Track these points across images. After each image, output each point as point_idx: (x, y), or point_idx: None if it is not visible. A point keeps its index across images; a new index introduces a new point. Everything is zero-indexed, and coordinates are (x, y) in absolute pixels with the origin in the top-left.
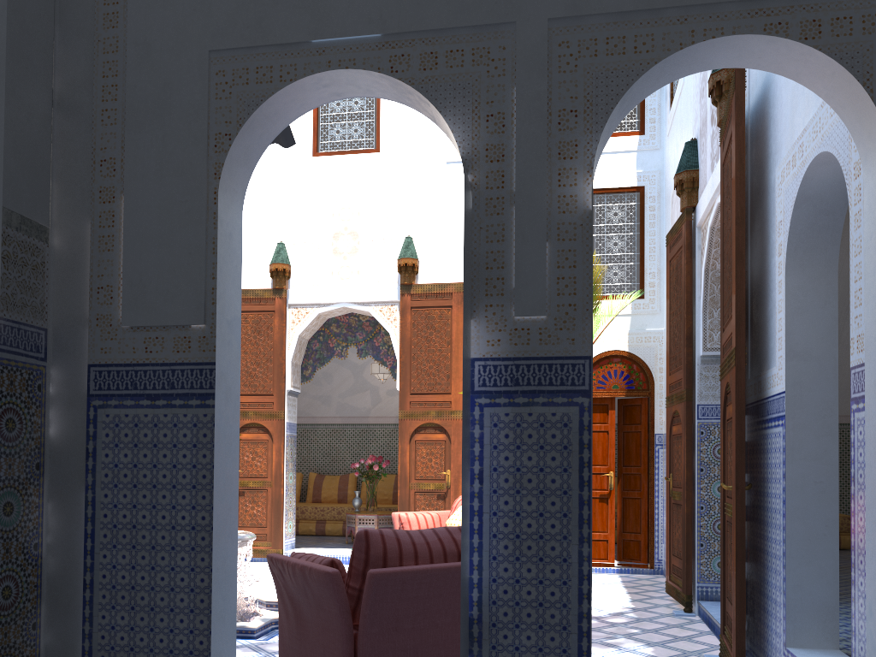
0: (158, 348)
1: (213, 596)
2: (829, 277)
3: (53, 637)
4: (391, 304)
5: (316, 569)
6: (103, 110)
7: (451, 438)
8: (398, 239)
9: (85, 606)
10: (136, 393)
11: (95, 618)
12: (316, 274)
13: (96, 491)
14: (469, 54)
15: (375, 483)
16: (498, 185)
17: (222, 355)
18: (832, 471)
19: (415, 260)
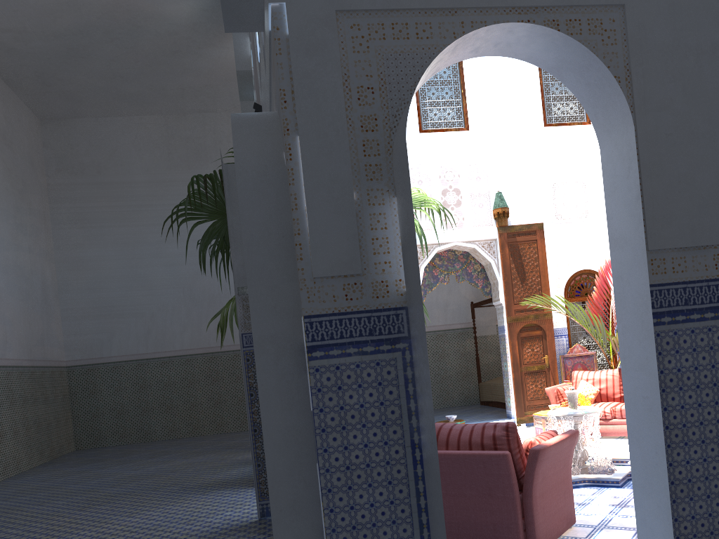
0: None
1: None
2: (628, 135)
3: None
4: None
5: None
6: None
7: None
8: None
9: None
10: None
11: None
12: None
13: None
14: None
15: None
16: None
17: None
18: (654, 384)
19: None
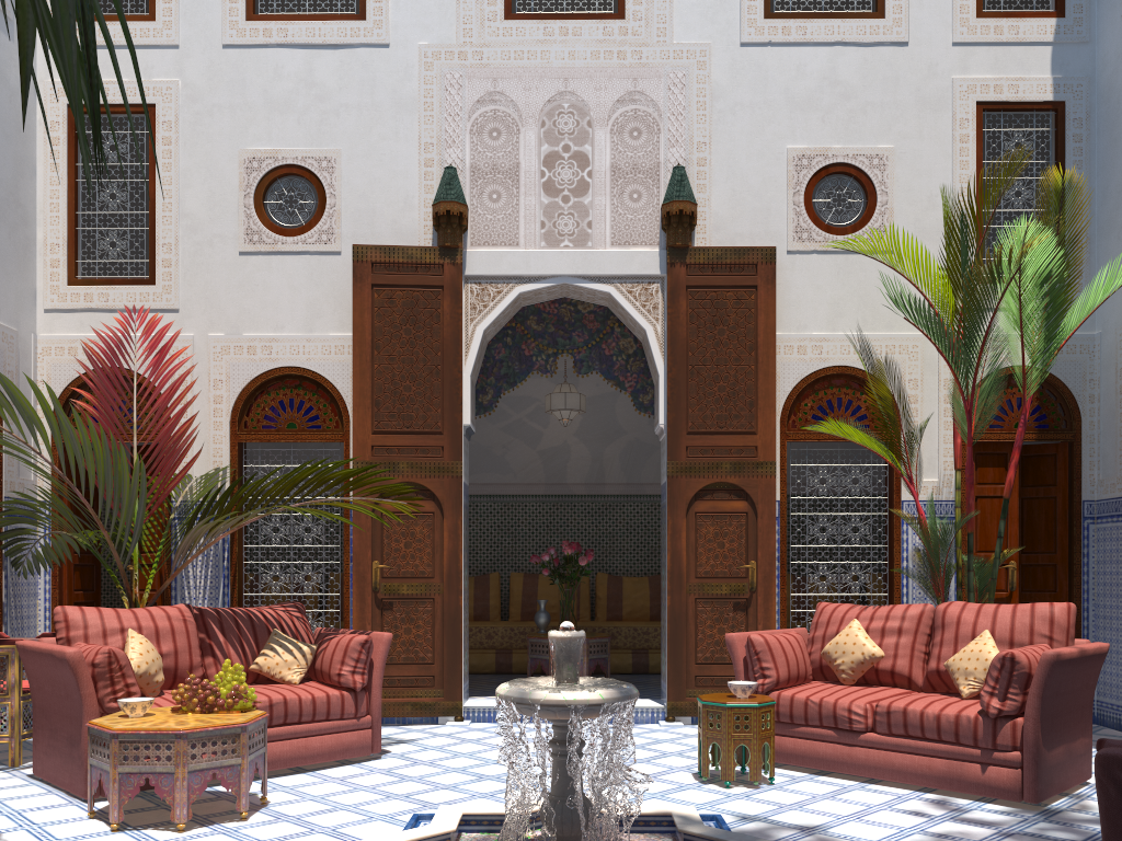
0: None
1: None
2: None
3: None
4: (648, 281)
5: None
6: None
7: (757, 508)
8: (658, 170)
9: None
10: None
11: None
12: (513, 225)
13: None
14: None
15: (533, 589)
16: None
17: None
18: None
19: (694, 206)
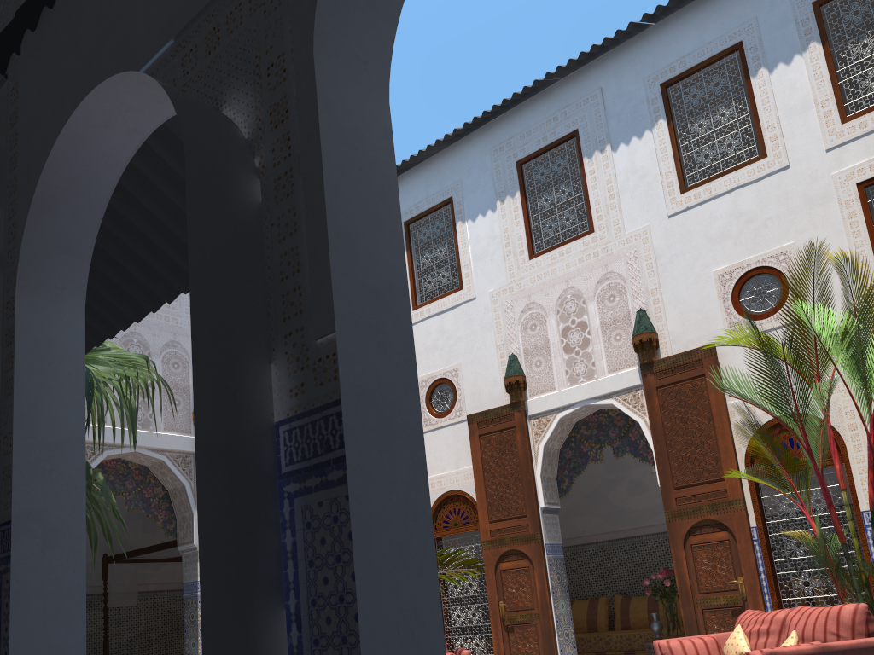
0: None
1: None
2: None
3: None
4: (634, 389)
5: None
6: (8, 252)
7: (735, 535)
8: (629, 316)
9: None
10: None
11: None
12: (550, 377)
13: None
14: (246, 4)
15: None
16: (285, 154)
17: (33, 488)
18: None
19: (651, 333)
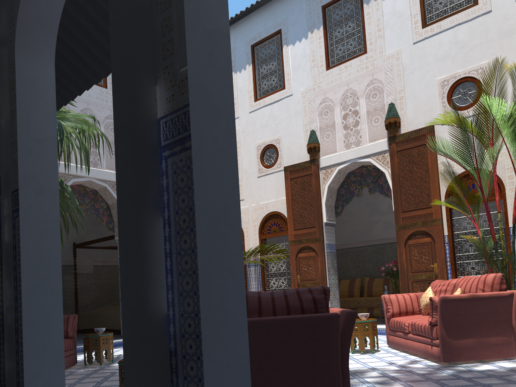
0: None
1: (25, 333)
2: None
3: (10, 364)
4: (384, 152)
5: None
6: (10, 34)
7: (434, 240)
8: (384, 107)
9: (16, 344)
10: None
11: (19, 351)
12: (334, 144)
13: (16, 270)
14: None
15: None
16: None
17: (29, 163)
18: None
19: (396, 118)
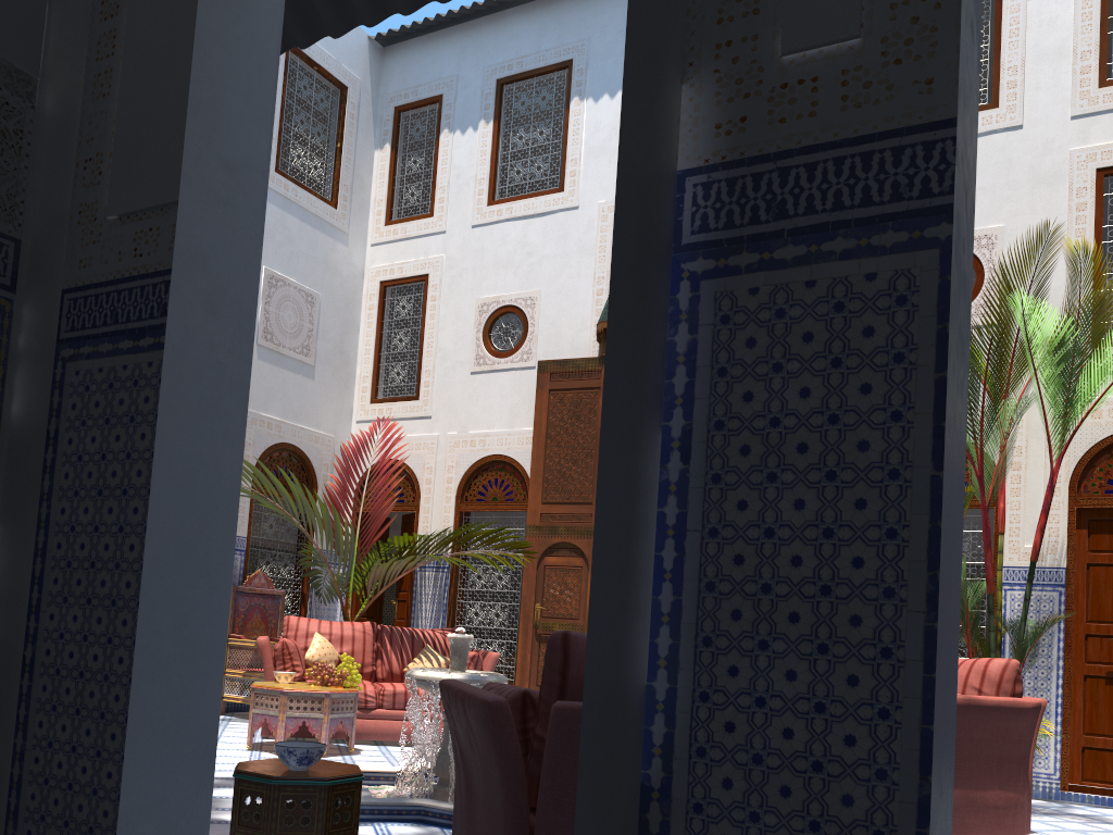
0: (151, 247)
1: (136, 685)
2: None
3: None
4: None
5: (475, 697)
6: None
7: None
8: None
9: (20, 703)
10: (116, 331)
11: (30, 725)
12: None
13: (51, 504)
14: None
15: None
16: None
17: (202, 219)
18: None
19: None
